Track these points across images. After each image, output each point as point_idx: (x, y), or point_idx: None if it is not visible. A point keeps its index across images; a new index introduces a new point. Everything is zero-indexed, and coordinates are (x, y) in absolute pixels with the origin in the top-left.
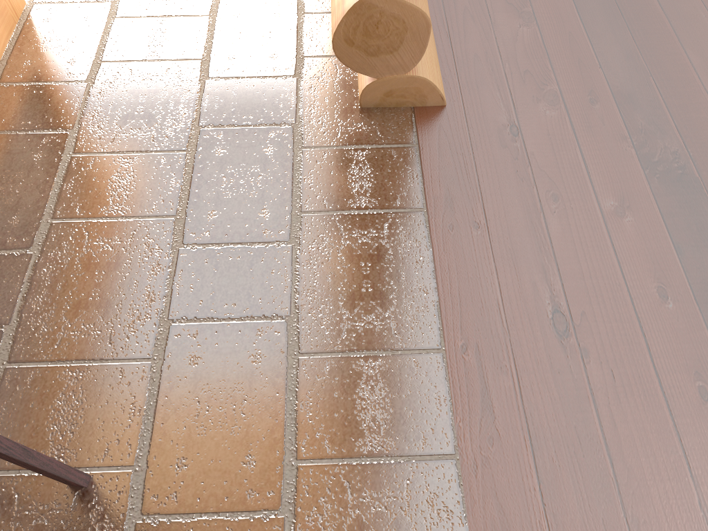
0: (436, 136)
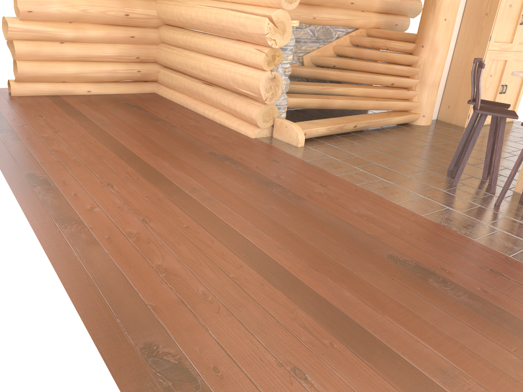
0: None
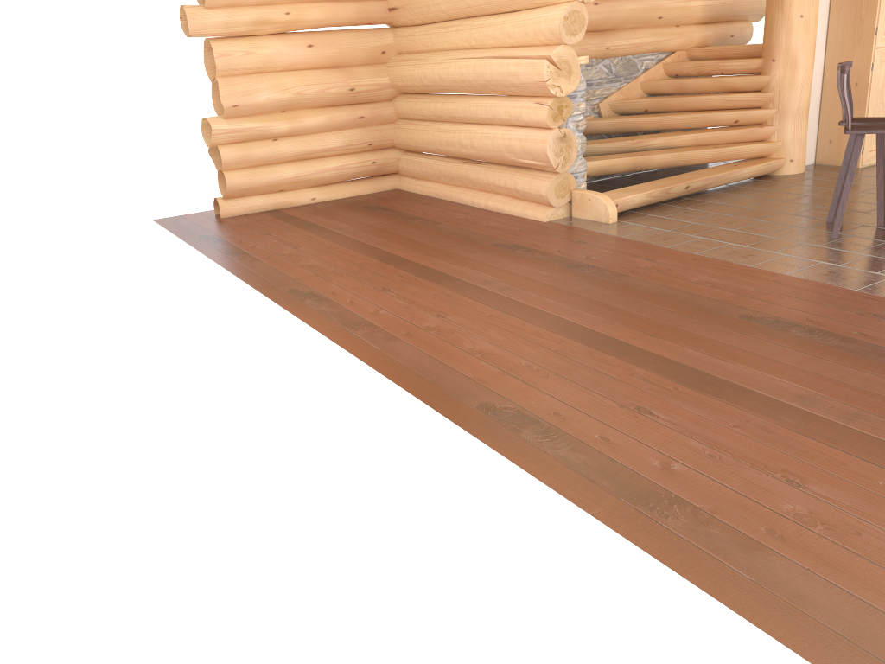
0: None
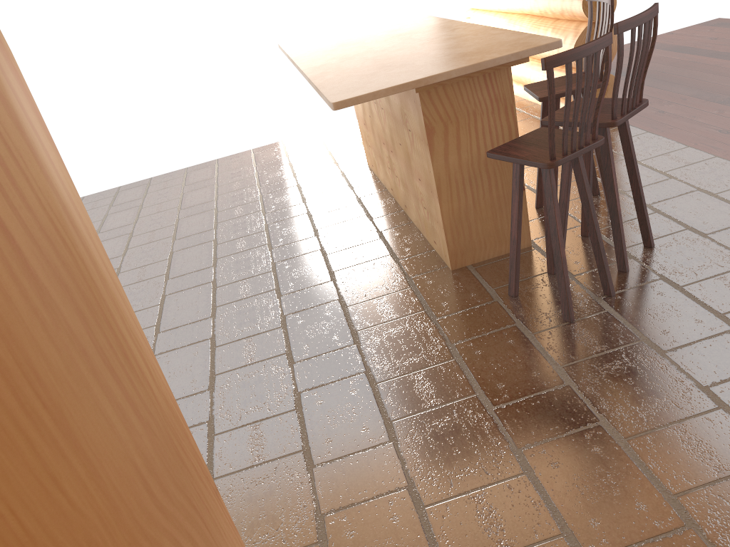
0: (632, 121)
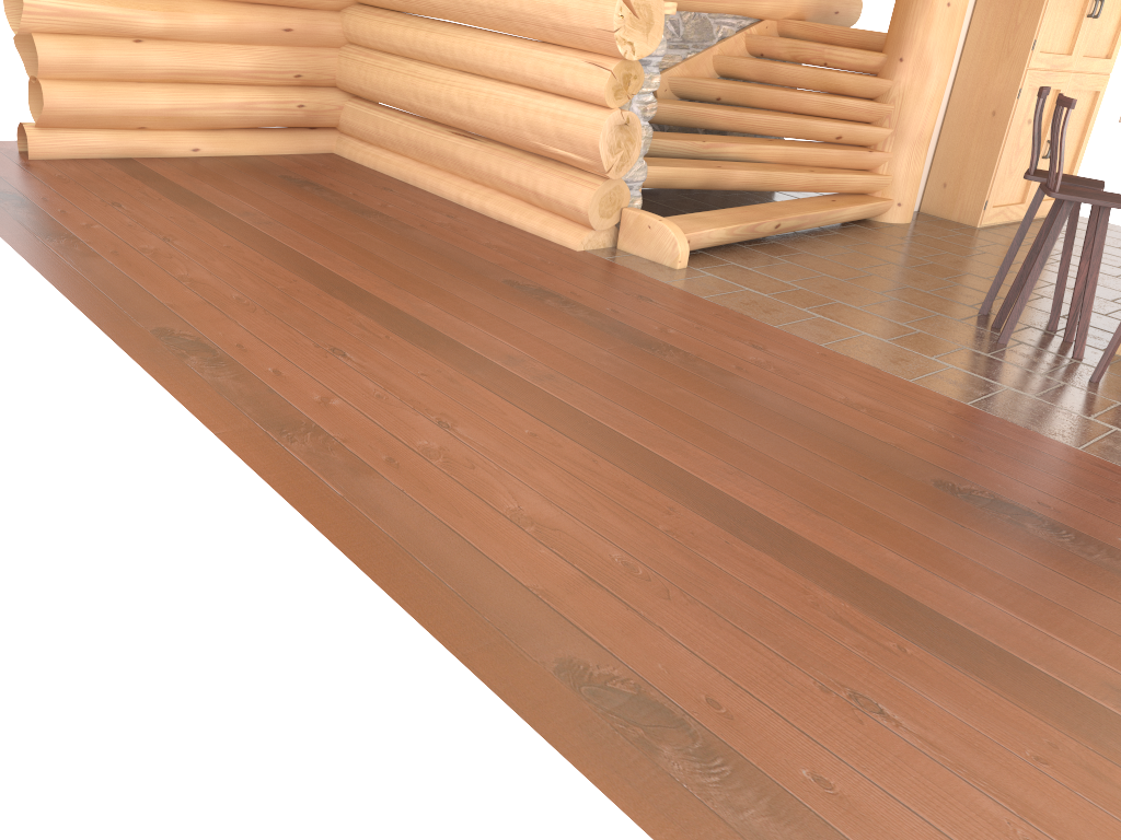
0: None
